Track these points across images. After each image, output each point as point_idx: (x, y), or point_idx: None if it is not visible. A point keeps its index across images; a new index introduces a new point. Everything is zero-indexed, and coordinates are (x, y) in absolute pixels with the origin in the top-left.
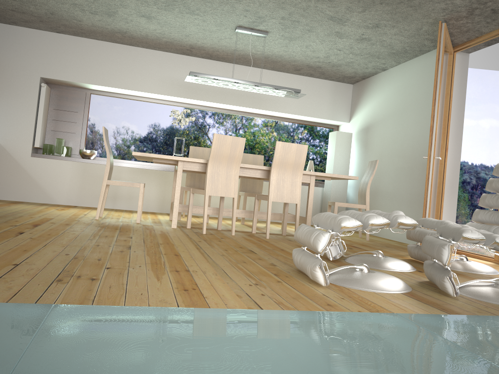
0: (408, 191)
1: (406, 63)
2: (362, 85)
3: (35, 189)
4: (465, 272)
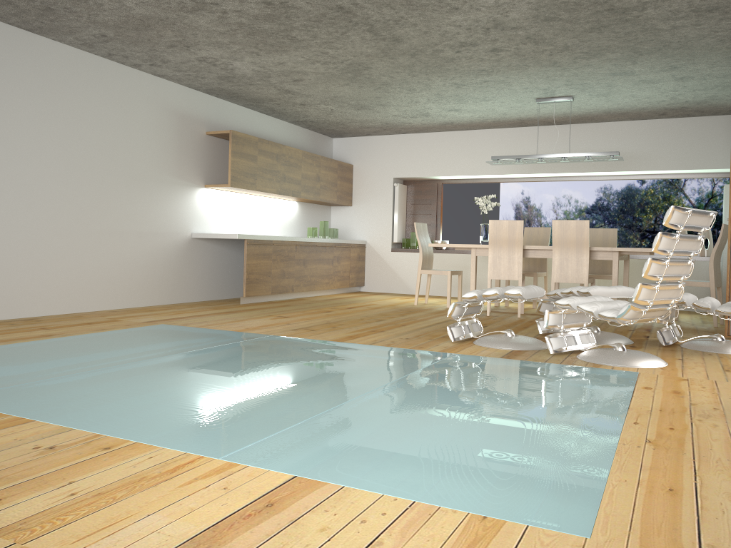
0: None
1: None
2: None
3: (396, 281)
4: (690, 350)
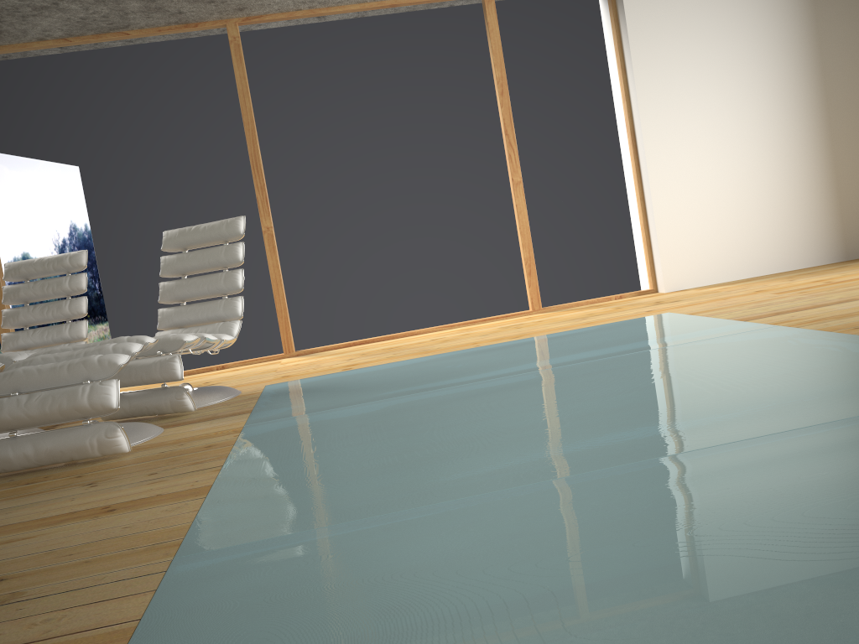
0: None
1: None
2: None
3: None
4: None
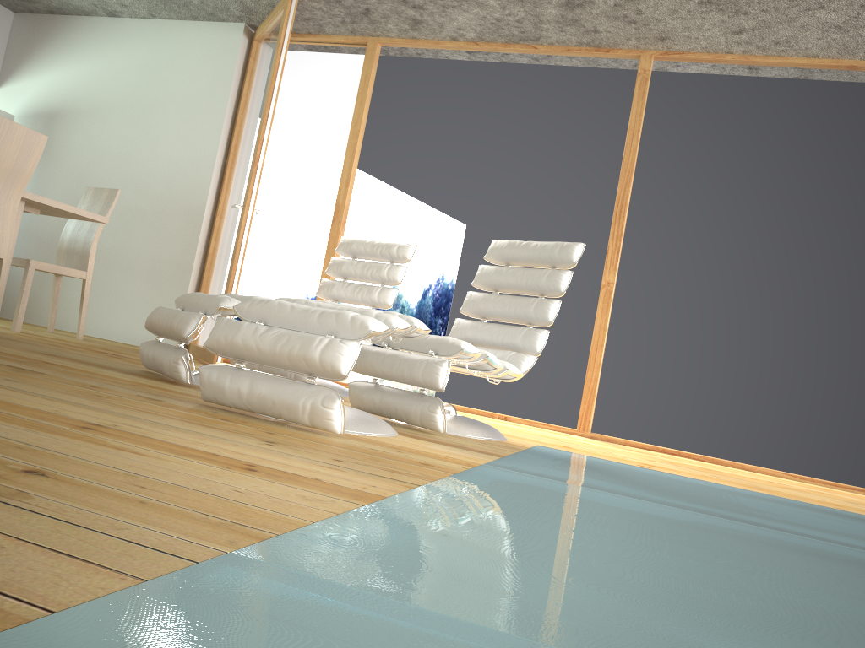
0: (150, 253)
1: (168, 22)
2: (44, 25)
3: None
4: None
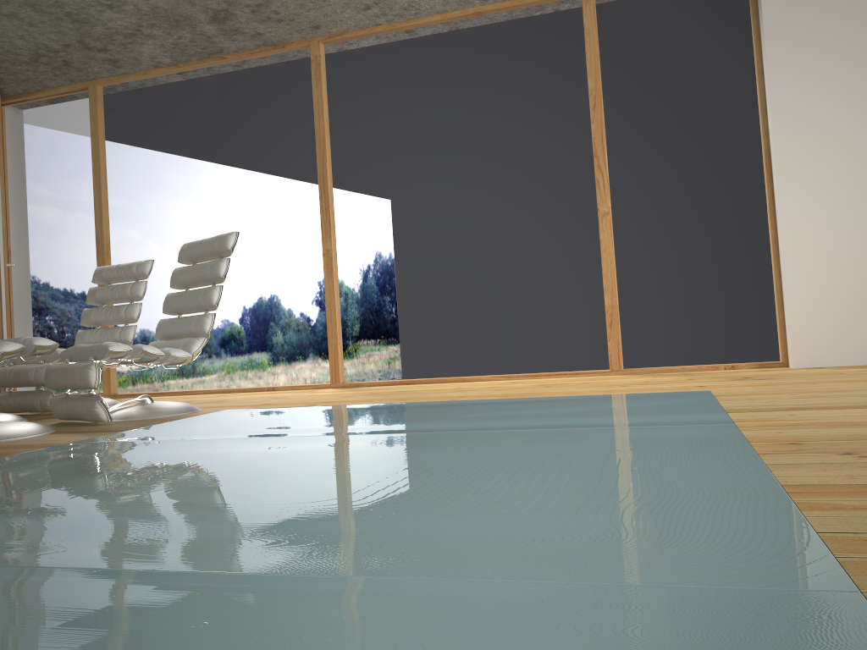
0: None
1: None
2: None
3: None
4: None
